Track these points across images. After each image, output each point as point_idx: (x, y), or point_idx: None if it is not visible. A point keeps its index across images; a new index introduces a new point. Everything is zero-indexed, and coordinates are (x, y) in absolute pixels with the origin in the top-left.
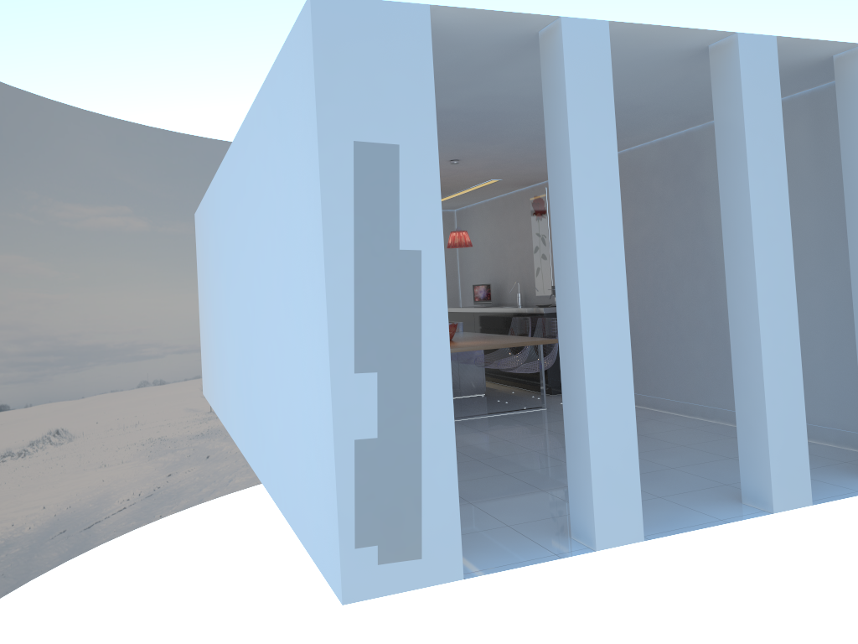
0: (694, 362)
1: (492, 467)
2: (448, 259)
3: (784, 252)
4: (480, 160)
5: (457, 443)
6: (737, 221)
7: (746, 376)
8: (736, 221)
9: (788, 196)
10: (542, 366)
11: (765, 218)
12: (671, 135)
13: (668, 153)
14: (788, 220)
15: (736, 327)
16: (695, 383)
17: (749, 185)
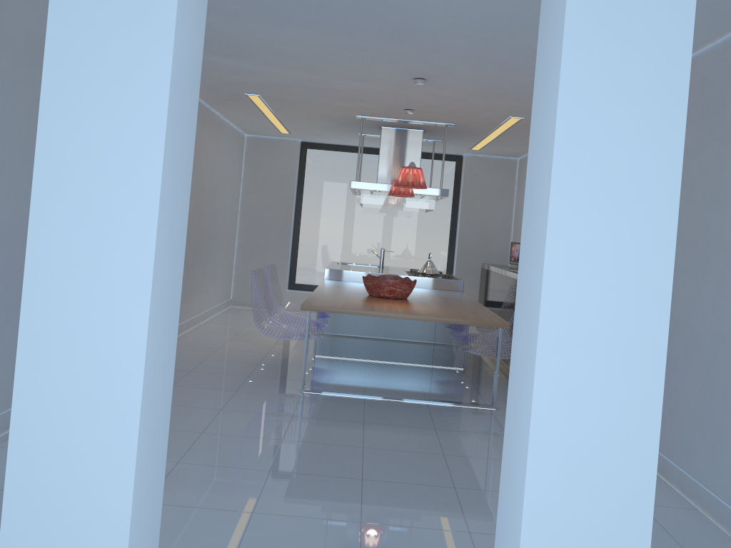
0: (683, 401)
1: (261, 492)
2: (502, 211)
3: (648, 234)
4: (454, 82)
5: (305, 433)
6: (542, 145)
7: (508, 511)
8: (541, 145)
9: (686, 92)
10: (498, 353)
11: (600, 140)
12: (705, 49)
13: (697, 78)
14: (678, 155)
15: (514, 392)
16: (679, 433)
17: (563, 53)
